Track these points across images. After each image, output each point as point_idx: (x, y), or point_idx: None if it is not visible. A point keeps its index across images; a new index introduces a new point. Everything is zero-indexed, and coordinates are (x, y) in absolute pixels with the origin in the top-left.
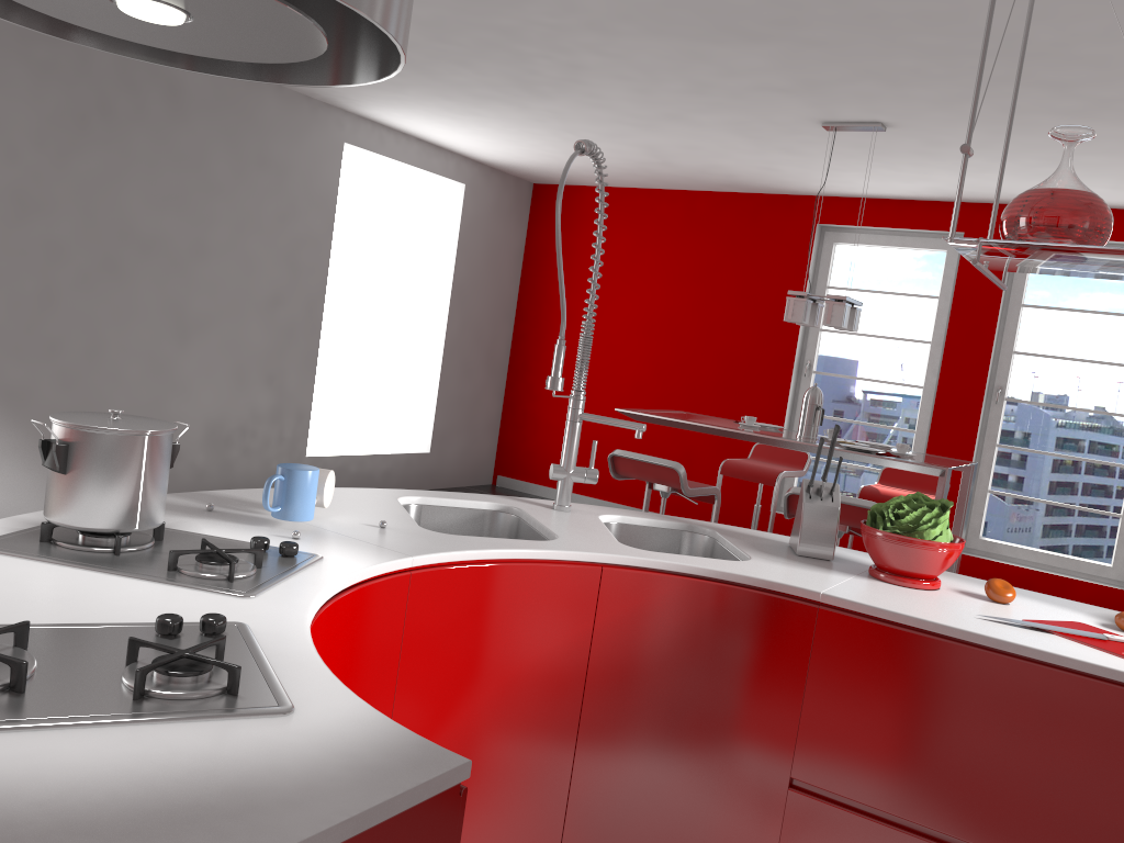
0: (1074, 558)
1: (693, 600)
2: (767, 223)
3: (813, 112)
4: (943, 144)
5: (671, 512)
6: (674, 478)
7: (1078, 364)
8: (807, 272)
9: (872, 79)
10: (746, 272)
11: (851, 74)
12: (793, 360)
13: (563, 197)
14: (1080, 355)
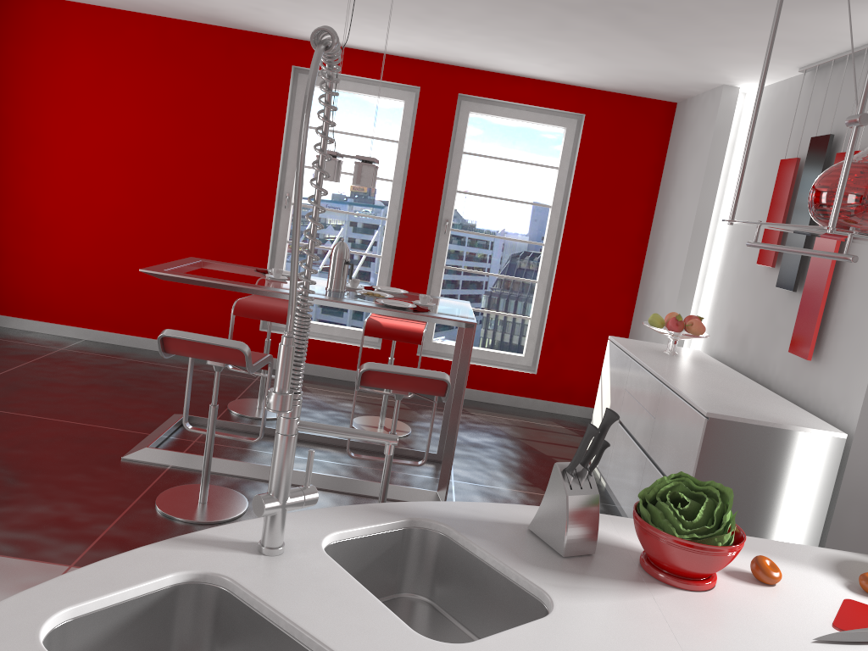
0: (499, 352)
1: None
2: (244, 60)
3: None
4: (442, 14)
5: None
6: (237, 357)
7: (503, 203)
8: (285, 111)
9: None
10: (226, 107)
11: None
12: (275, 193)
13: (10, 5)
14: (505, 195)
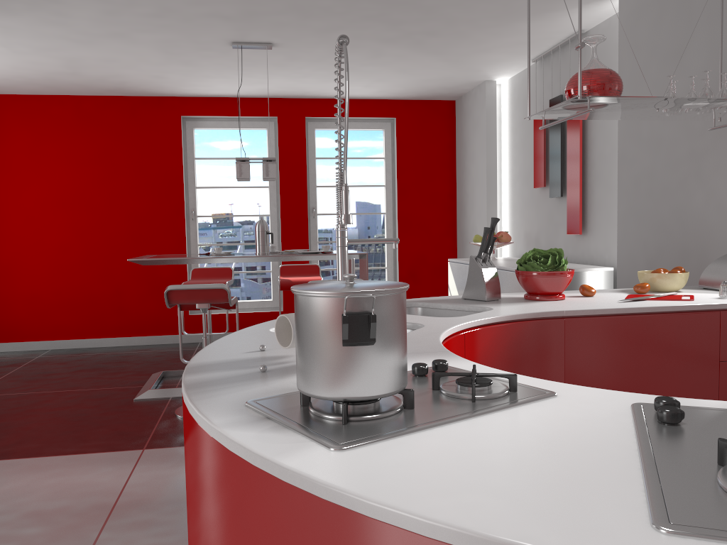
0: None
1: (501, 338)
2: (144, 117)
3: (233, 34)
4: (297, 59)
5: (113, 334)
6: (221, 295)
7: (351, 189)
8: (181, 149)
9: (294, 13)
10: (136, 153)
11: (284, 8)
12: (184, 210)
13: None
14: (351, 183)
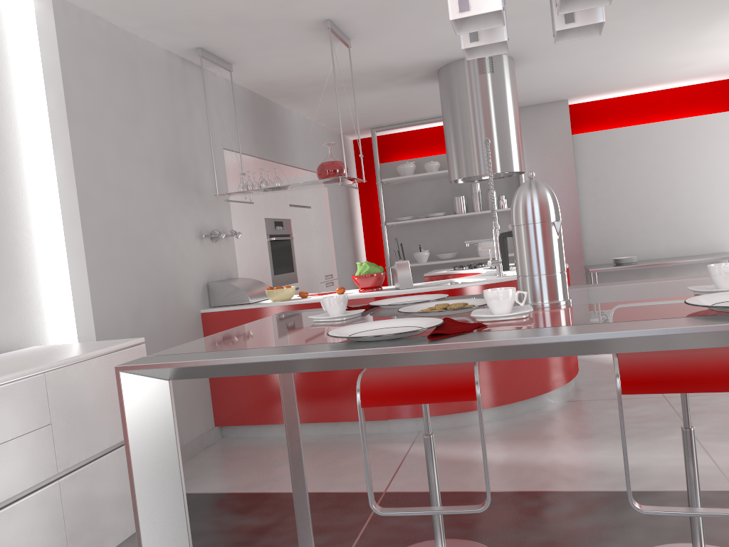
0: None
1: None
2: None
3: None
4: None
5: None
6: None
7: None
8: None
9: None
10: None
11: None
12: None
13: None
14: None
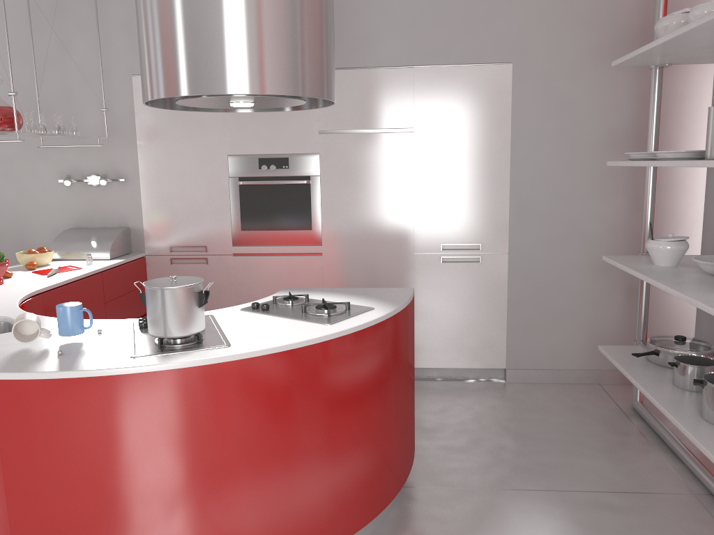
0: None
1: None
2: None
3: None
4: None
5: None
6: None
7: None
8: None
9: None
10: None
11: None
12: None
13: None
14: None
